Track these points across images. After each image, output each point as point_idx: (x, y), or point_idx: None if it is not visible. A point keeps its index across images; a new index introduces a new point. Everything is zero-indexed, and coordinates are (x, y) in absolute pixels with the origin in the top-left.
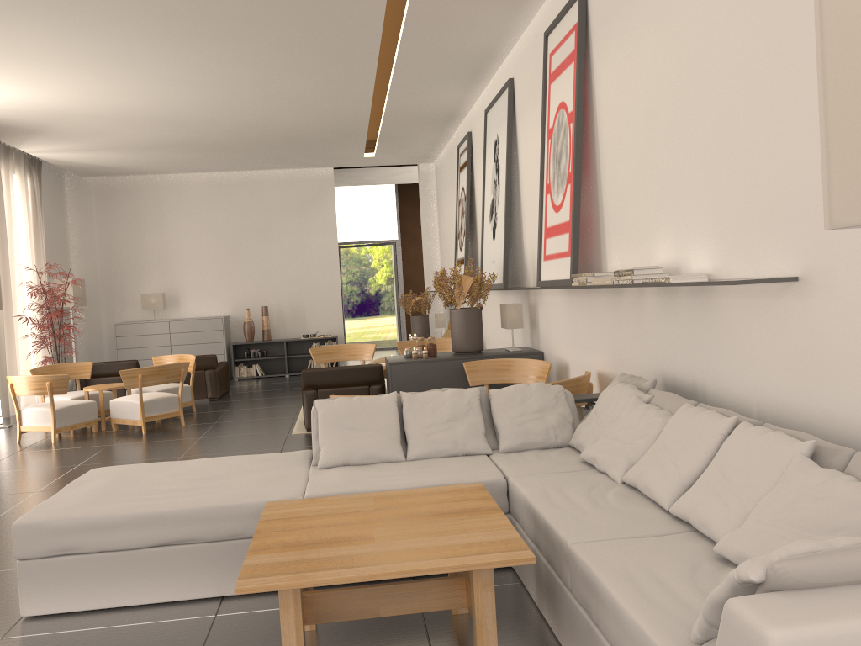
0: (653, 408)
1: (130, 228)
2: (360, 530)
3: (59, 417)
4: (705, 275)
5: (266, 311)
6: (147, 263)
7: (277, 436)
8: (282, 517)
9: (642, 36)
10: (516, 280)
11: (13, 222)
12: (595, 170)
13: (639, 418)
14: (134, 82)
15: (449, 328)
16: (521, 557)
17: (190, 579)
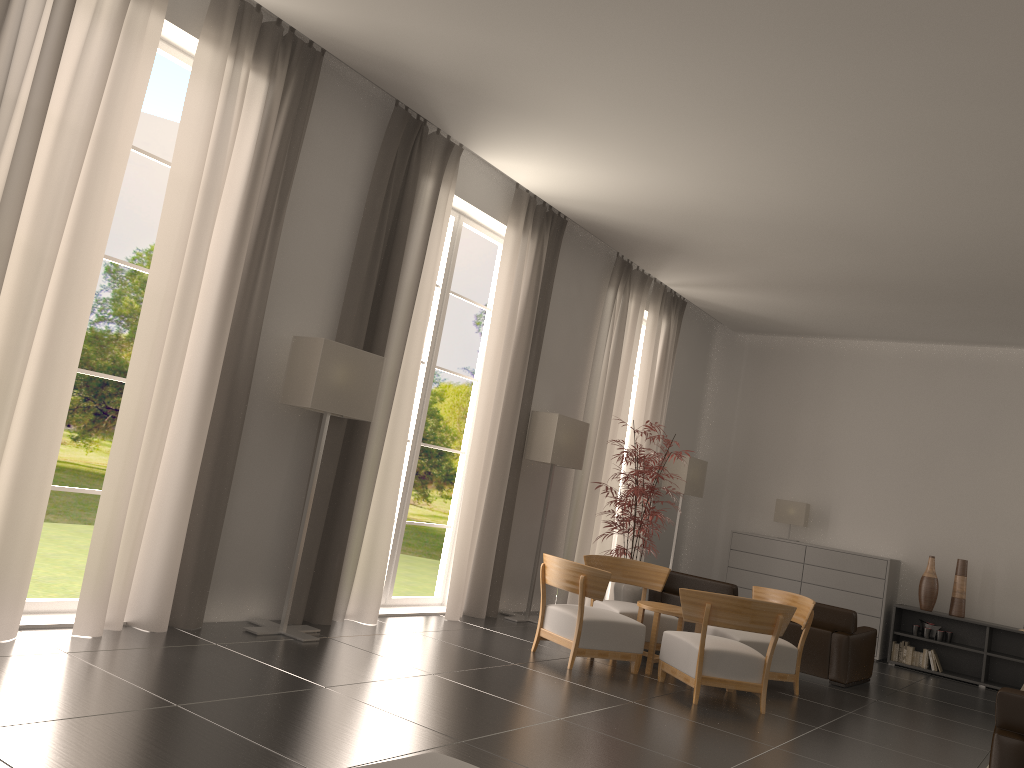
0: None
1: (782, 406)
2: None
3: (585, 632)
4: None
5: (964, 568)
6: (794, 458)
7: None
8: None
9: None
10: None
11: (629, 367)
12: None
13: None
14: (791, 151)
15: None
16: None
17: None
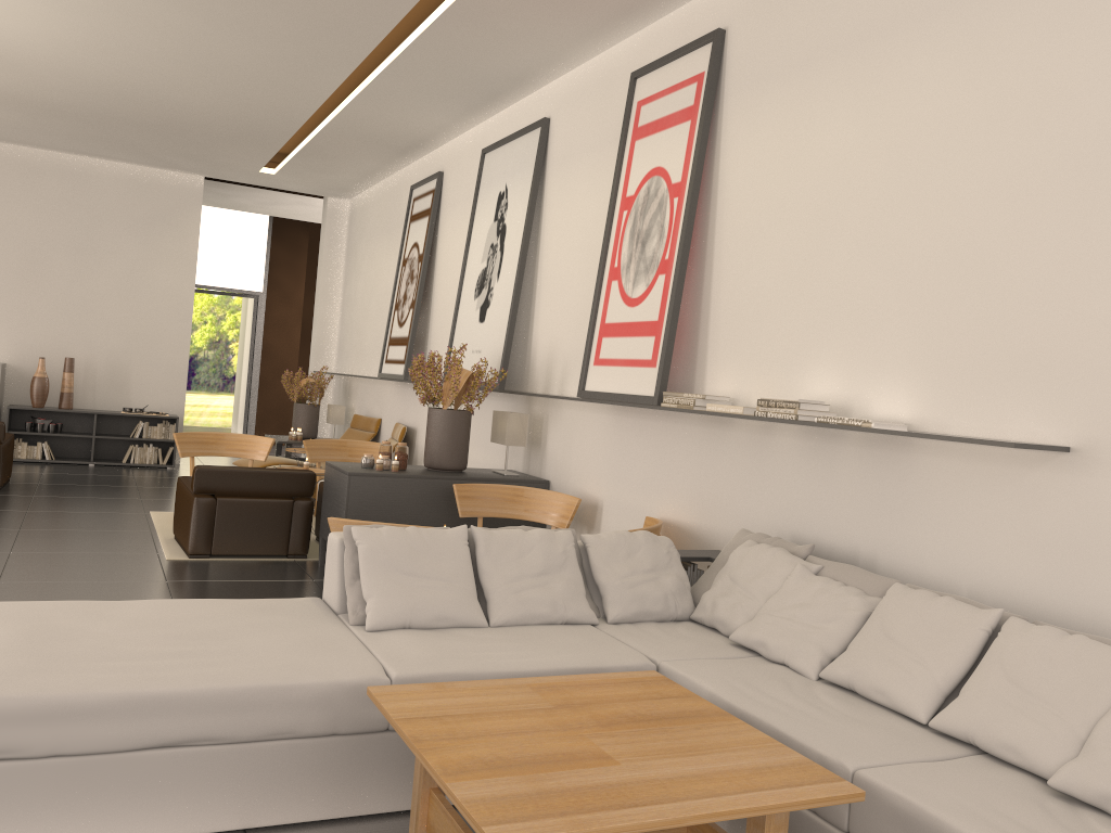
0: (835, 583)
1: None
2: (573, 741)
3: None
4: (903, 424)
5: (72, 366)
6: None
7: (143, 560)
8: (425, 715)
9: (827, 114)
10: (508, 381)
11: None
12: (702, 263)
13: (821, 595)
14: None
15: (353, 427)
16: (848, 791)
17: (199, 801)
